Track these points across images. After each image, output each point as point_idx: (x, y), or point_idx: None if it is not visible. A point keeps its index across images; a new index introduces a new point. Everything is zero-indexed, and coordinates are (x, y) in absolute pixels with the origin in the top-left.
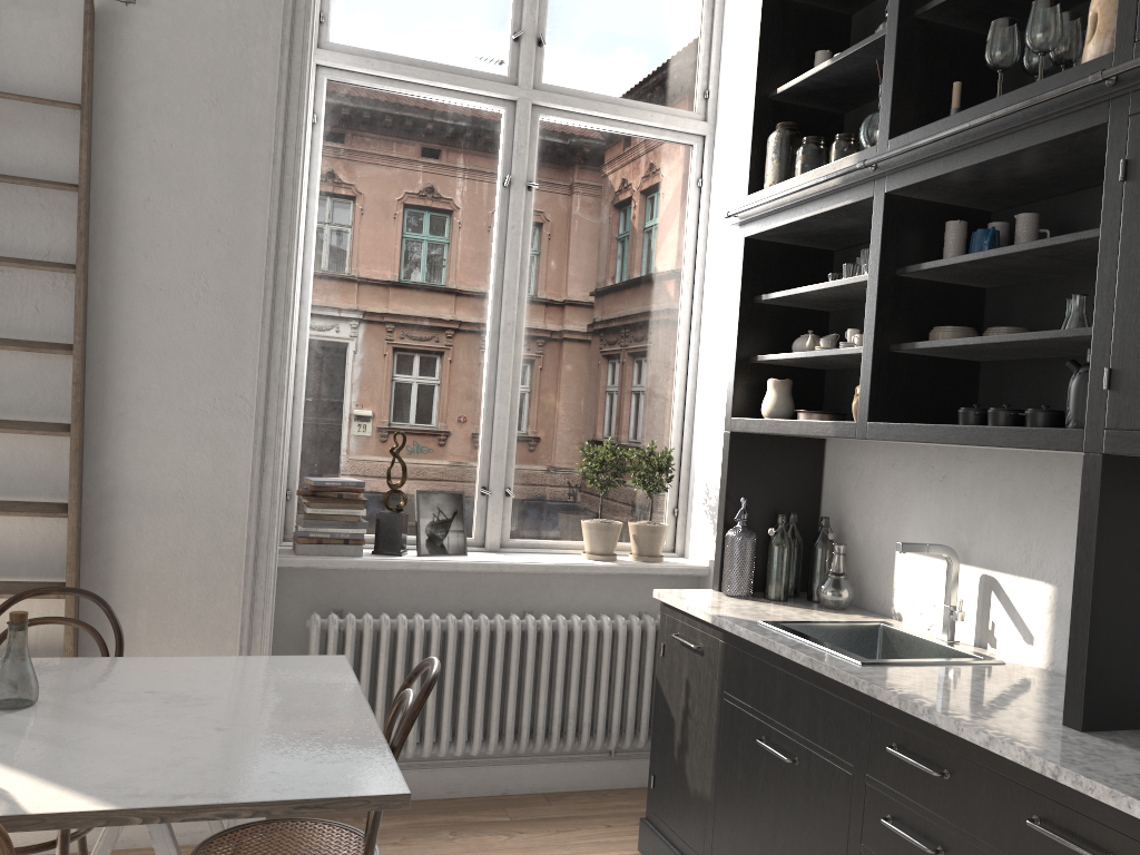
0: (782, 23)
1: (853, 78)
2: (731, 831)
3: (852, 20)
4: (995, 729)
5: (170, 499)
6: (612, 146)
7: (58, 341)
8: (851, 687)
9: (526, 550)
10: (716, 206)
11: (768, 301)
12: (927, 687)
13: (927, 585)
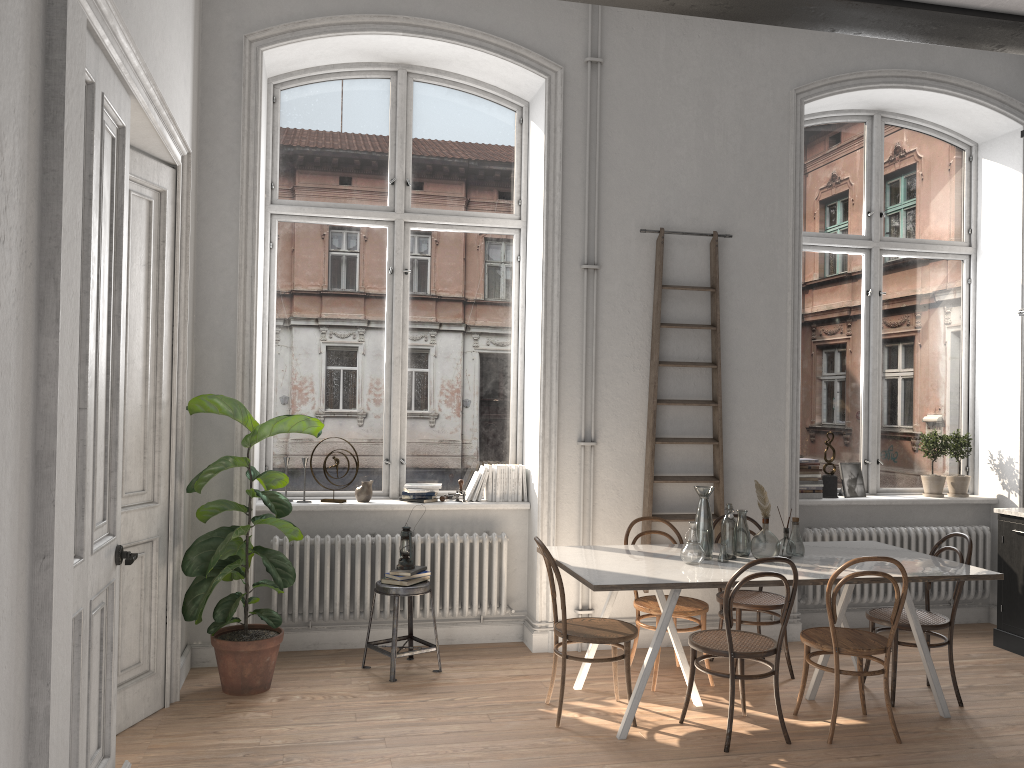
0: None
1: None
2: None
3: None
4: None
5: (752, 472)
6: (920, 266)
7: (703, 399)
8: None
9: (889, 493)
10: (981, 294)
11: None
12: None
13: None
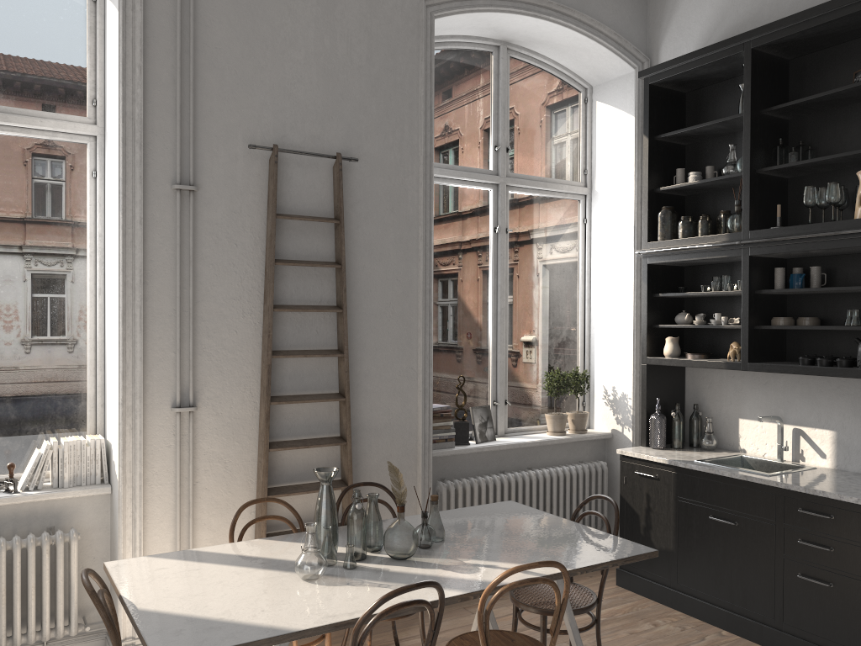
0: (657, 152)
1: (704, 186)
2: (692, 563)
3: (685, 147)
4: (856, 495)
5: (383, 428)
6: (542, 204)
7: (327, 348)
8: (769, 486)
9: (516, 433)
10: (596, 234)
11: (662, 296)
12: (807, 482)
13: (760, 434)
